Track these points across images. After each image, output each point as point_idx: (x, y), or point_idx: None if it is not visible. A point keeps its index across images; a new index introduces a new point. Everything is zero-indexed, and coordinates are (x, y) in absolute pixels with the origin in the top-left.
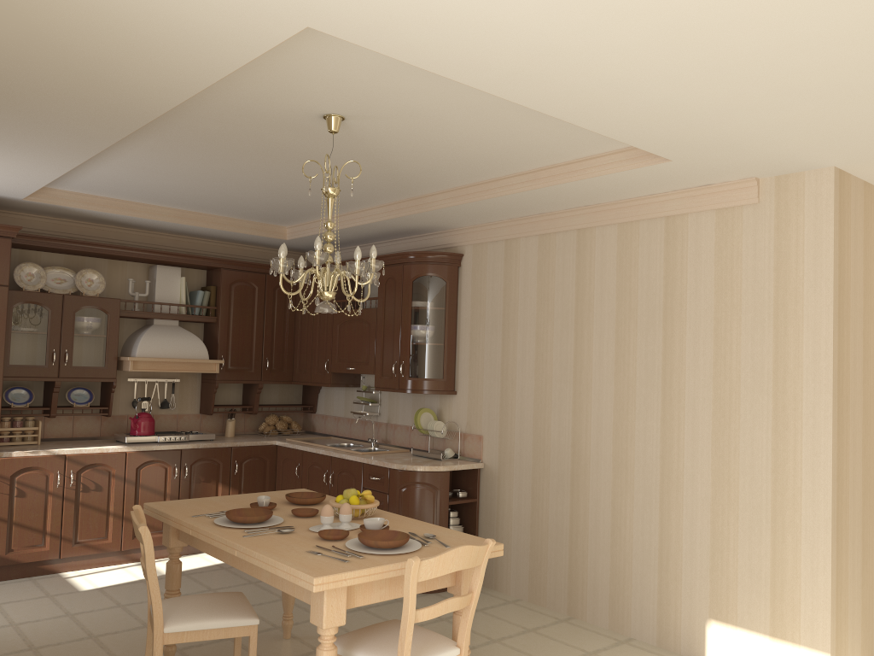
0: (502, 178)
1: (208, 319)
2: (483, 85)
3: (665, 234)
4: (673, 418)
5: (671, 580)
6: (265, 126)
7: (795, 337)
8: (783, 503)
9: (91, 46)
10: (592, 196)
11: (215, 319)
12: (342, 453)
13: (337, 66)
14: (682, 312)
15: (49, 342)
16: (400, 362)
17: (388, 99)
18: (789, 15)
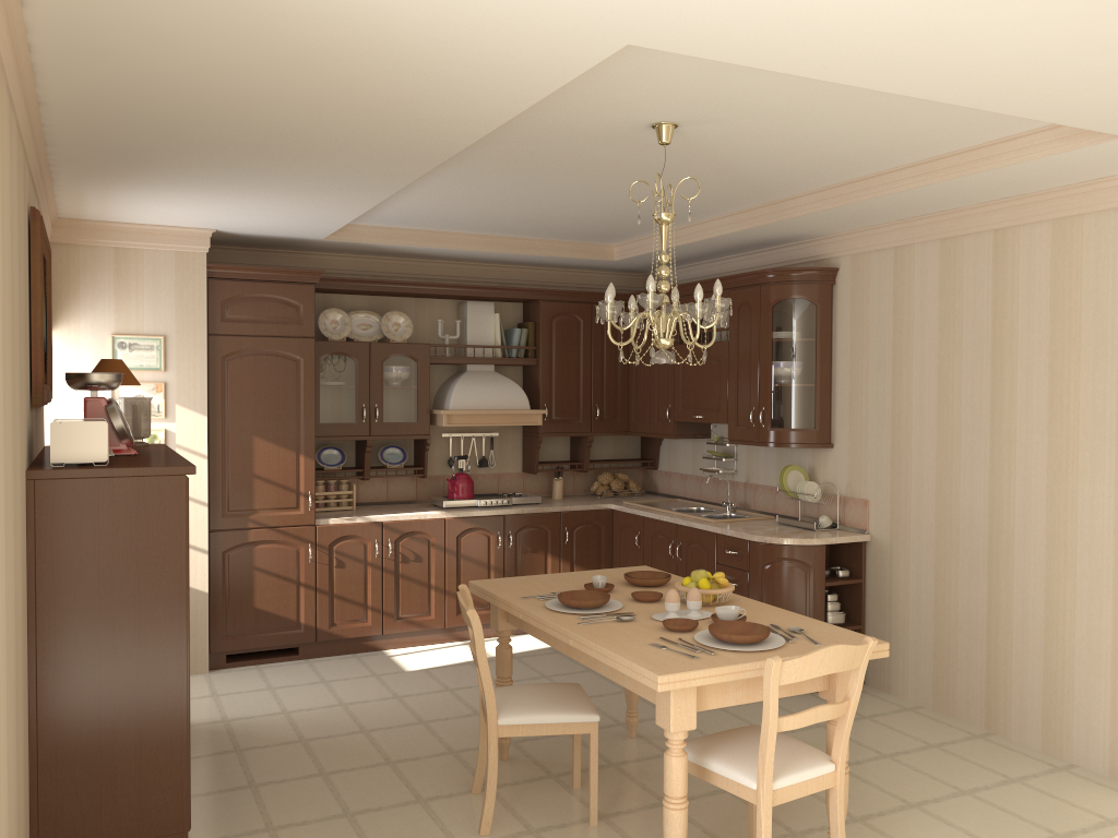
0: (885, 173)
1: (527, 362)
2: (848, 79)
3: None
4: None
5: None
6: (584, 142)
7: None
8: None
9: (393, 89)
10: (1013, 187)
11: (535, 362)
12: (690, 521)
13: (665, 72)
14: None
15: (358, 396)
16: (759, 409)
17: (730, 100)
18: None
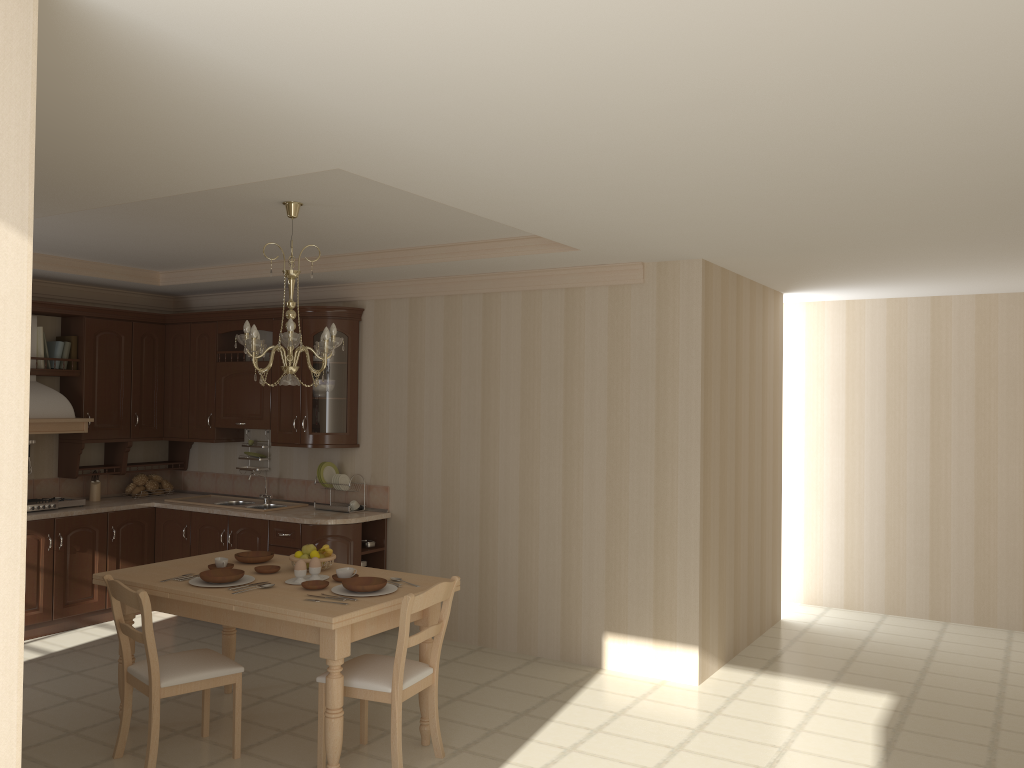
0: (421, 248)
1: (71, 373)
2: (456, 204)
3: (565, 303)
4: (573, 465)
5: (572, 603)
6: (217, 204)
7: (673, 396)
8: (664, 530)
9: (124, 162)
10: (502, 267)
11: (78, 373)
12: (243, 512)
13: (326, 176)
14: (580, 372)
15: None
16: (302, 417)
17: (354, 196)
18: (693, 190)
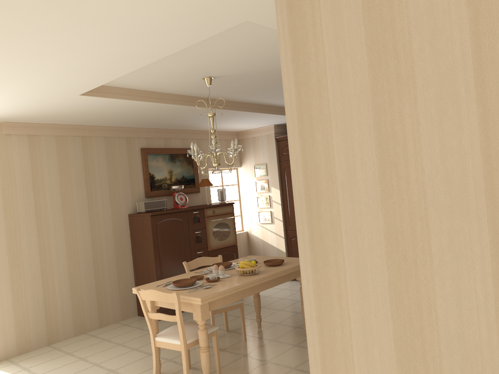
0: None
1: None
2: (118, 75)
3: None
4: None
5: None
6: (224, 86)
7: None
8: None
9: (117, 109)
10: None
11: None
12: None
13: (141, 79)
14: None
15: None
16: None
17: (179, 71)
18: None
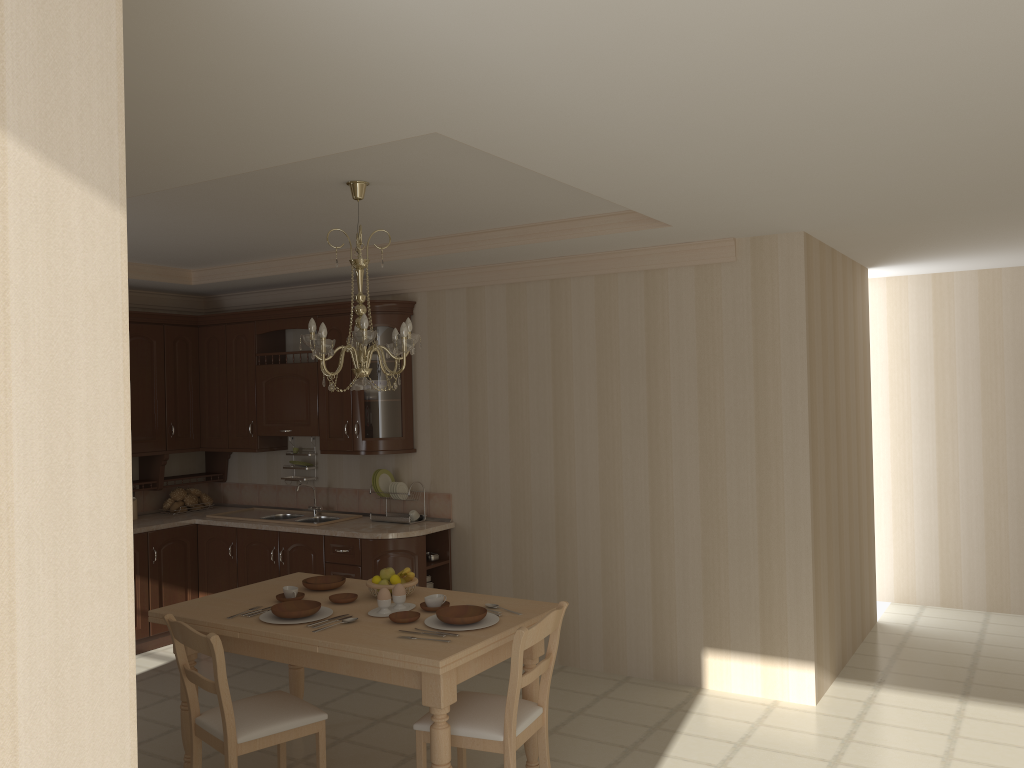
0: (486, 232)
1: None
2: (556, 174)
3: (645, 287)
4: (661, 465)
5: (665, 616)
6: (272, 188)
7: (774, 385)
8: (769, 535)
9: (182, 134)
10: (574, 250)
11: None
12: (295, 527)
13: (405, 147)
14: (665, 363)
15: None
16: (354, 422)
17: (431, 172)
18: (846, 144)
